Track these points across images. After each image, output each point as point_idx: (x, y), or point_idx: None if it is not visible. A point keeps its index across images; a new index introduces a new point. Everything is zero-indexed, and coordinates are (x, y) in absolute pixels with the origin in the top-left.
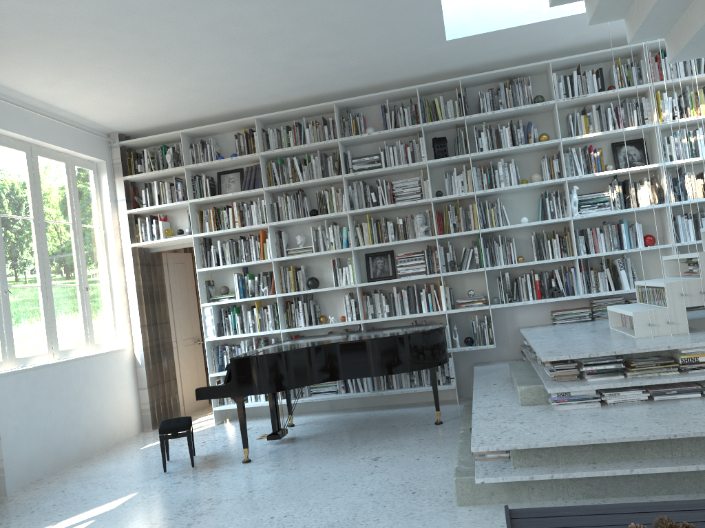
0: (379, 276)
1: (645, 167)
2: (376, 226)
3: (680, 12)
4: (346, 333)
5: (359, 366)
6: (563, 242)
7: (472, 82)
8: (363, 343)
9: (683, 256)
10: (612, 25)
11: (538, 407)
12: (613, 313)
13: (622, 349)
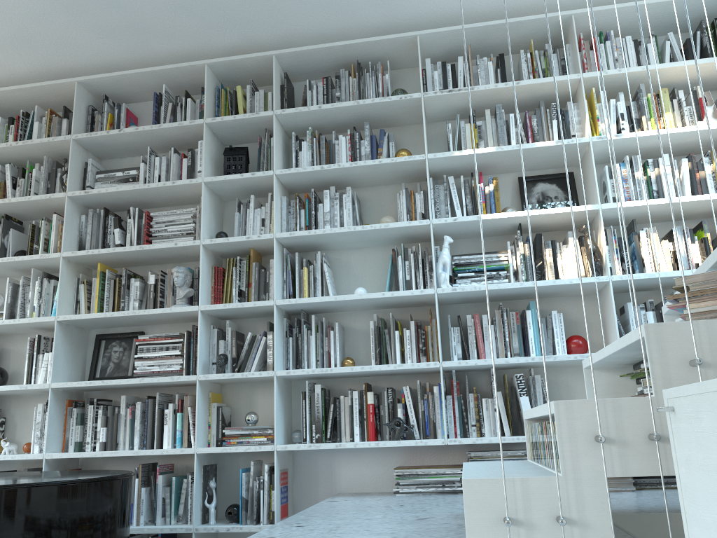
0: (109, 375)
1: (568, 209)
2: (116, 286)
3: None
4: None
5: None
6: (422, 336)
7: (300, 66)
8: None
9: (614, 347)
10: None
11: None
12: None
13: None
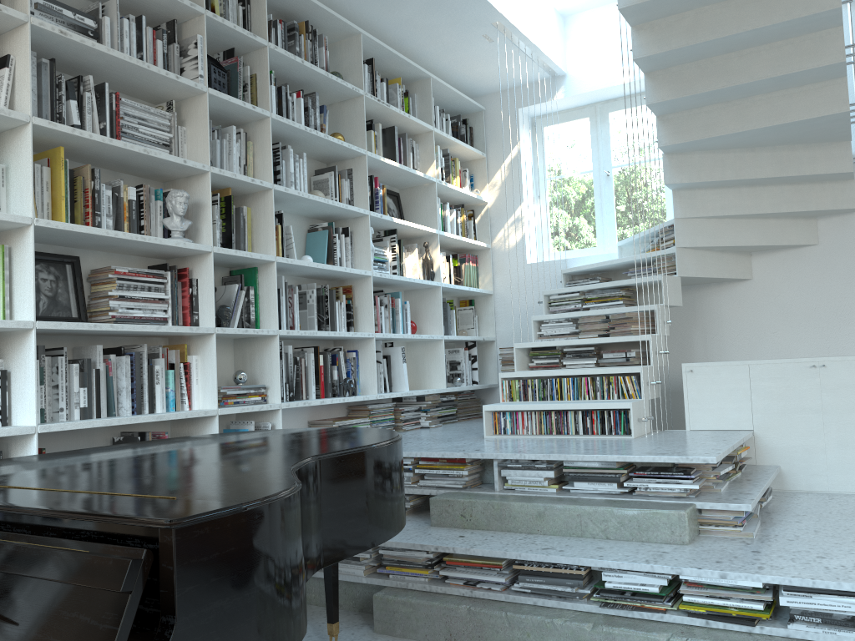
0: (46, 314)
1: (428, 229)
2: (69, 186)
3: (723, 52)
4: (82, 452)
5: (353, 523)
6: (351, 309)
7: None
8: (362, 457)
9: (594, 341)
10: (441, 31)
11: (711, 541)
12: (487, 415)
13: (727, 443)
